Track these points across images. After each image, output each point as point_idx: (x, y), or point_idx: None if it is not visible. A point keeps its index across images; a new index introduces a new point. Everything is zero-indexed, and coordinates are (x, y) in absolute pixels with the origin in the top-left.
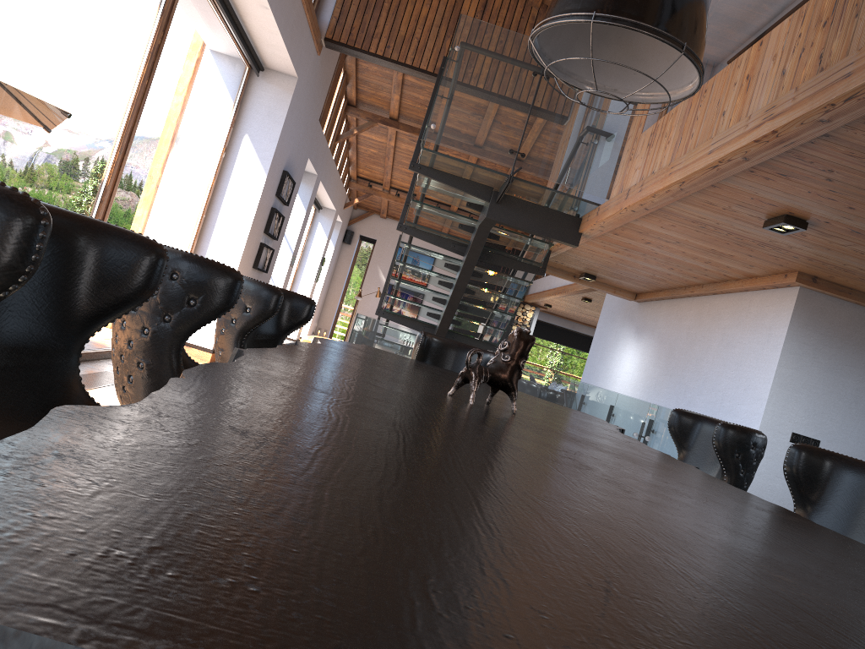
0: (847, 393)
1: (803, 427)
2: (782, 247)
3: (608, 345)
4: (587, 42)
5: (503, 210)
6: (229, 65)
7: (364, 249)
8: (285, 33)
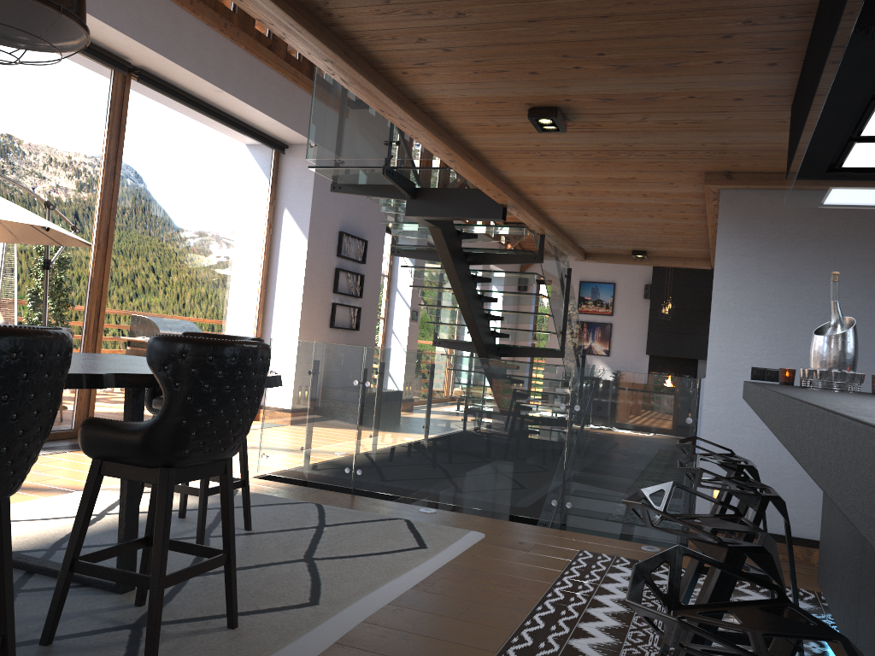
0: (818, 303)
1: (766, 357)
2: (625, 148)
3: None
4: (44, 7)
5: (420, 204)
6: (242, 152)
7: (544, 292)
8: (267, 107)
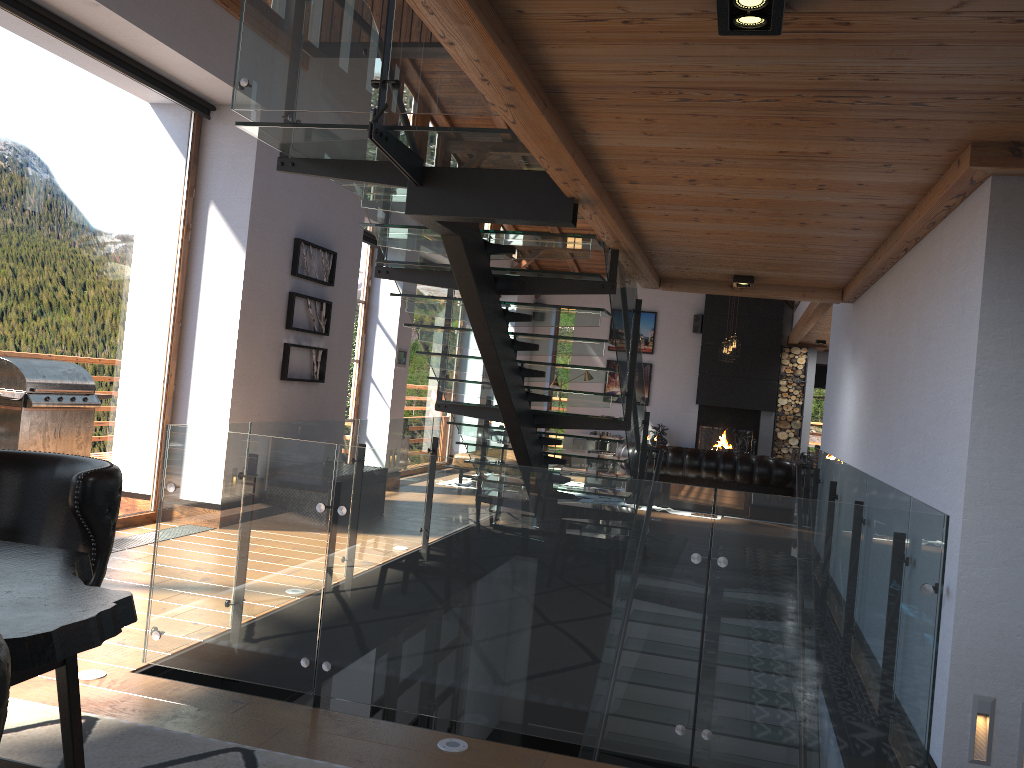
0: None
1: None
2: (861, 85)
3: (835, 382)
4: None
5: (430, 195)
6: (140, 111)
7: None
8: (178, 40)
